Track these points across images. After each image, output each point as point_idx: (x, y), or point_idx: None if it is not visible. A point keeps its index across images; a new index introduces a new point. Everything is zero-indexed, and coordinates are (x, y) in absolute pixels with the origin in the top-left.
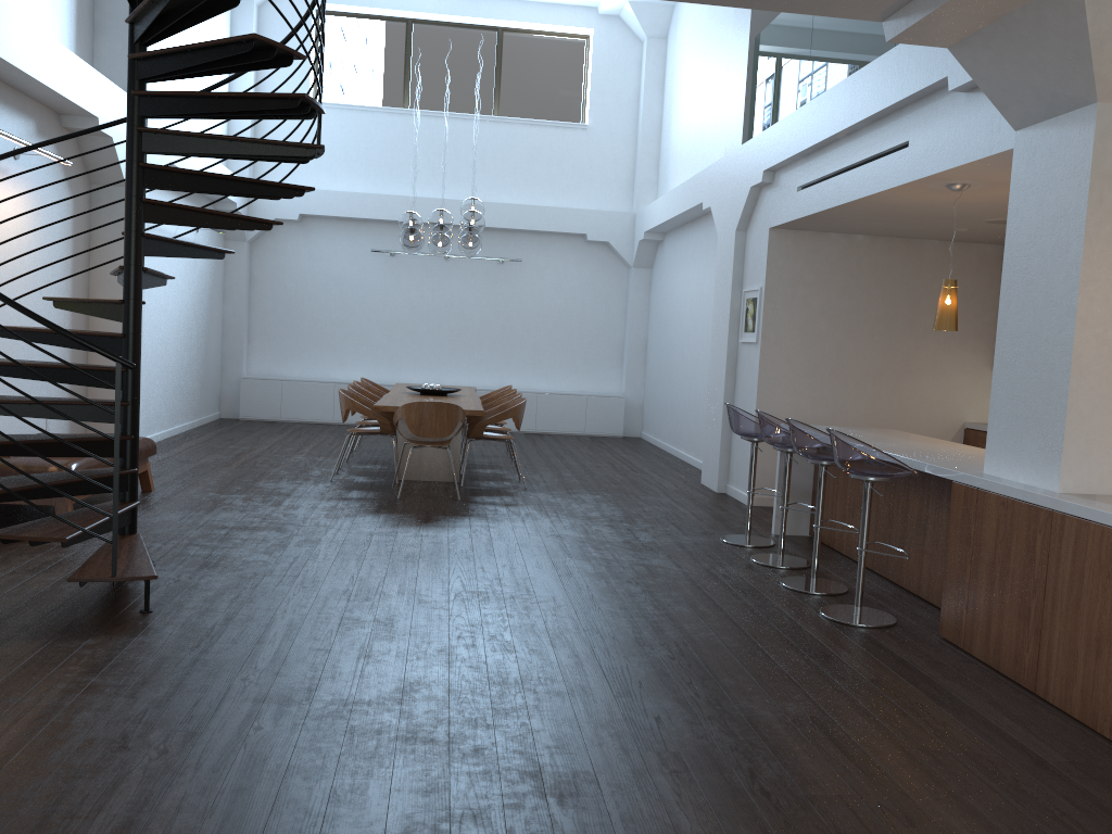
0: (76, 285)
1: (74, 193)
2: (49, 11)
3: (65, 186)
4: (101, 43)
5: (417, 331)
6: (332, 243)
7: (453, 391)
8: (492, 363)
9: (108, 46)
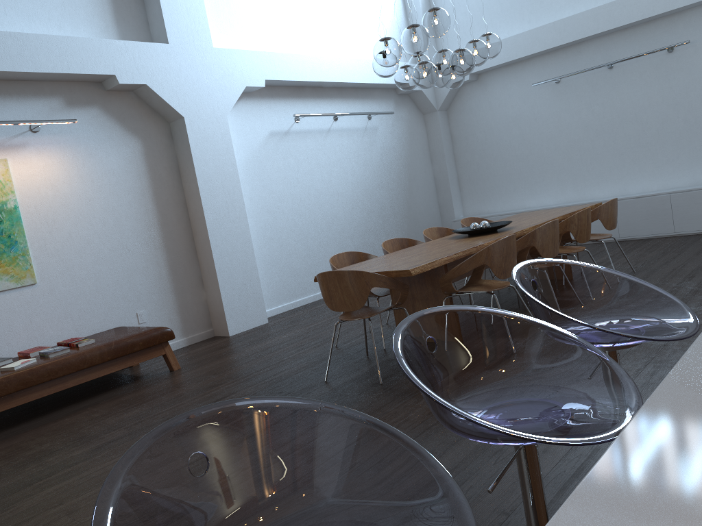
0: (163, 204)
1: (142, 136)
2: (63, 8)
3: (125, 134)
4: (149, 13)
5: (594, 148)
6: (505, 89)
7: (491, 228)
8: (679, 161)
9: (152, 12)
